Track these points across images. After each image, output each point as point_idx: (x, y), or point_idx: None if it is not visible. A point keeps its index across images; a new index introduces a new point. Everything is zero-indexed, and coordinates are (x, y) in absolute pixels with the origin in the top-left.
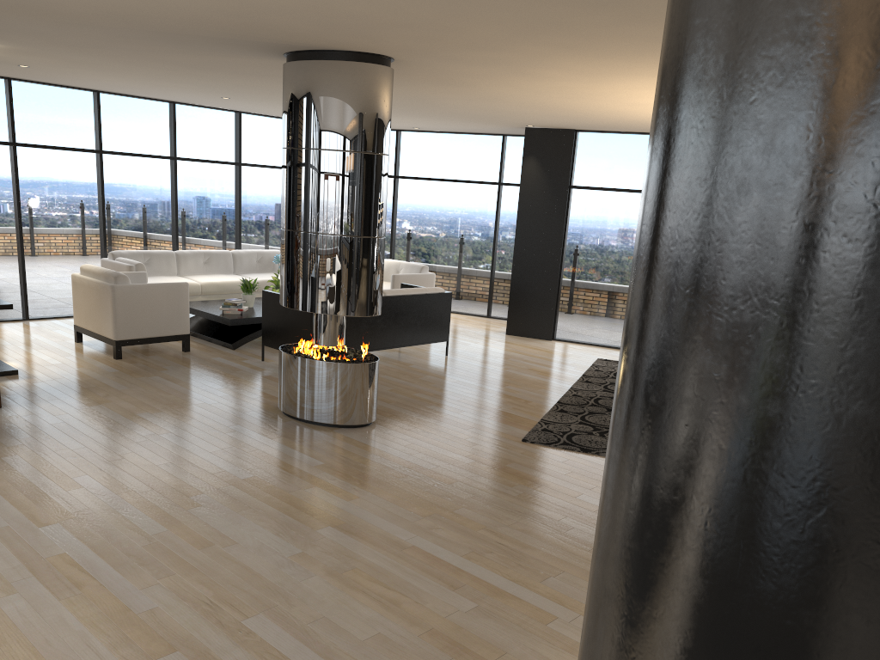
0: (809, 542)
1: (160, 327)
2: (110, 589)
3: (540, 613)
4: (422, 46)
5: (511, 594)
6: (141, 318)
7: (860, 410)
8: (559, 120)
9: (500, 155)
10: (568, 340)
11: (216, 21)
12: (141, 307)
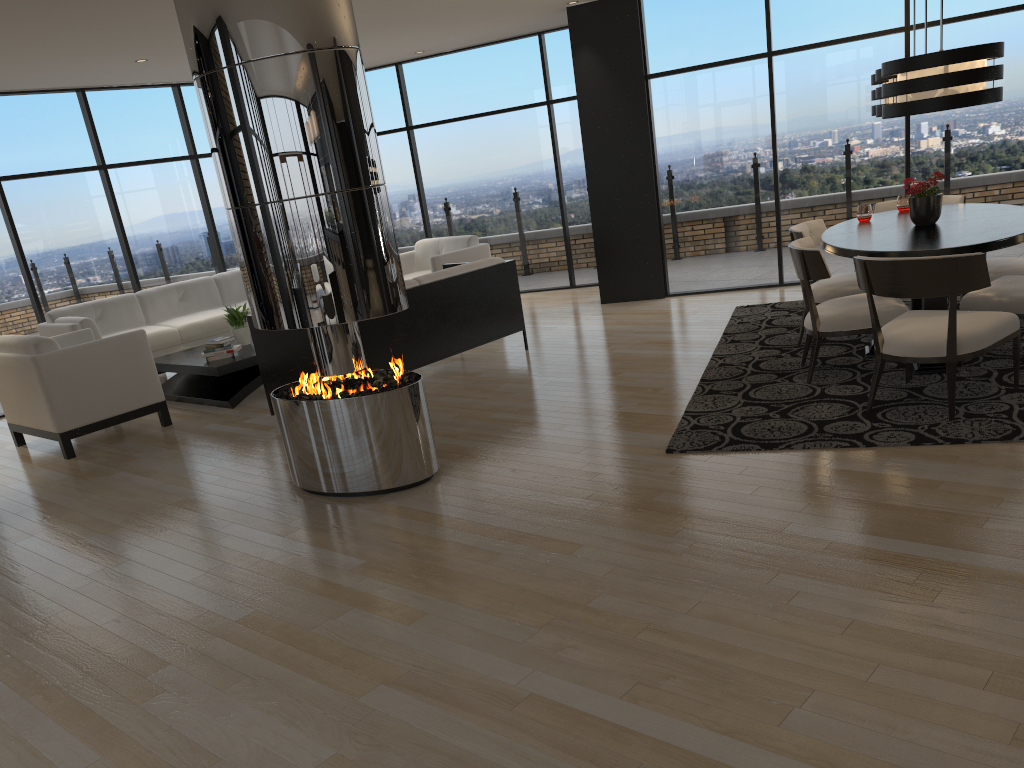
0: None
1: (120, 401)
2: None
3: None
4: None
5: (734, 767)
6: (88, 394)
7: None
8: None
9: (541, 63)
10: (687, 292)
11: None
12: (84, 378)
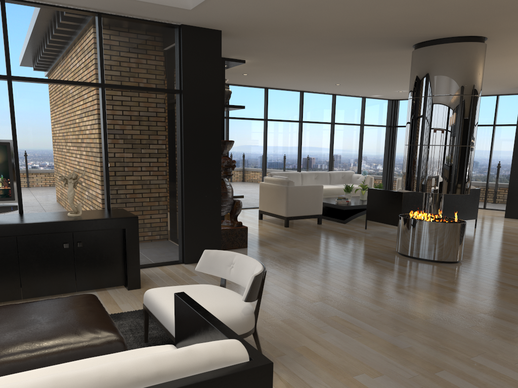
0: None
1: (308, 210)
2: (376, 335)
3: None
4: None
5: None
6: (299, 204)
7: None
8: None
9: (494, 108)
10: None
11: (398, 24)
12: (299, 198)
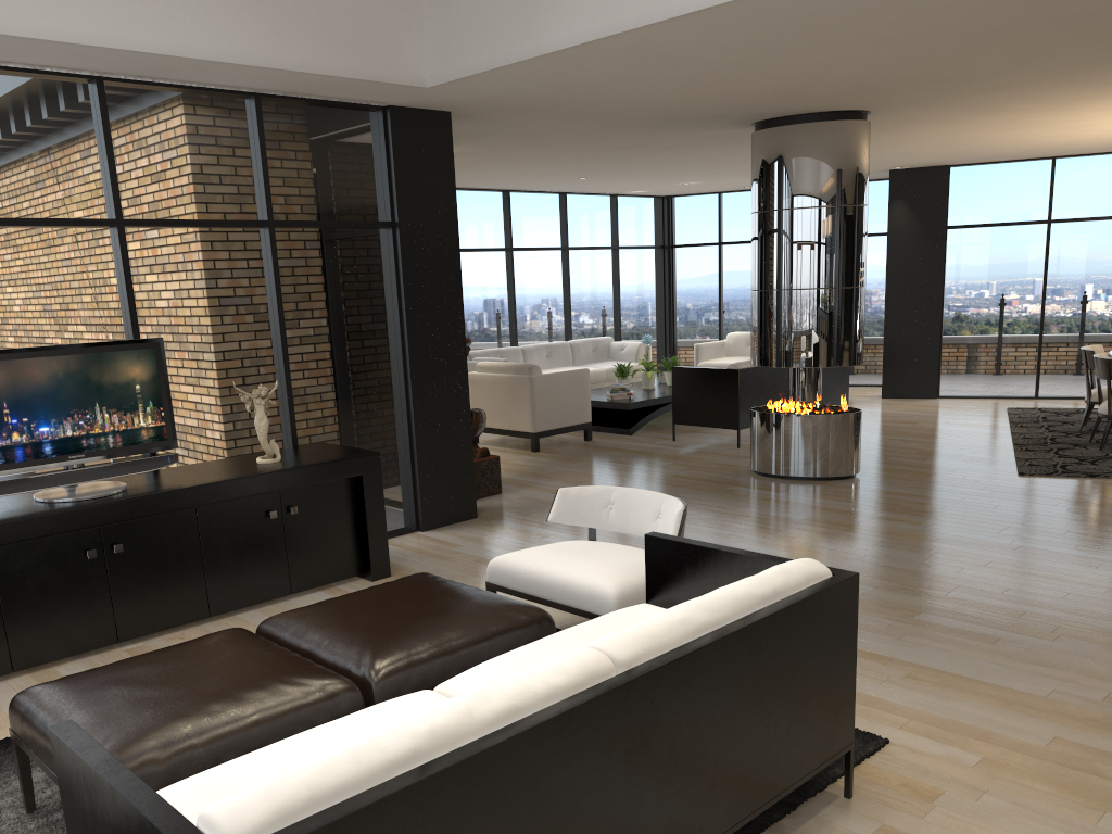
0: None
1: (568, 417)
2: None
3: None
4: (924, 97)
5: None
6: (553, 408)
7: None
8: (945, 156)
9: None
10: (956, 396)
11: (748, 99)
12: (553, 396)
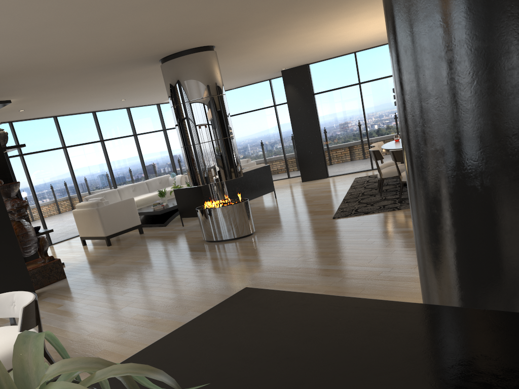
0: (474, 94)
1: (126, 224)
2: (168, 319)
3: (373, 272)
4: (229, 34)
5: (356, 270)
6: (115, 221)
7: (476, 44)
8: (299, 60)
9: (270, 91)
10: (336, 175)
11: (129, 50)
12: (114, 215)
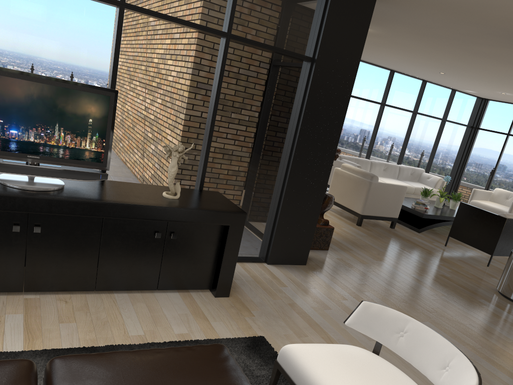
0: None
1: (385, 211)
2: None
3: None
4: None
5: None
6: (378, 204)
7: None
8: None
9: None
10: None
11: None
12: (380, 197)
